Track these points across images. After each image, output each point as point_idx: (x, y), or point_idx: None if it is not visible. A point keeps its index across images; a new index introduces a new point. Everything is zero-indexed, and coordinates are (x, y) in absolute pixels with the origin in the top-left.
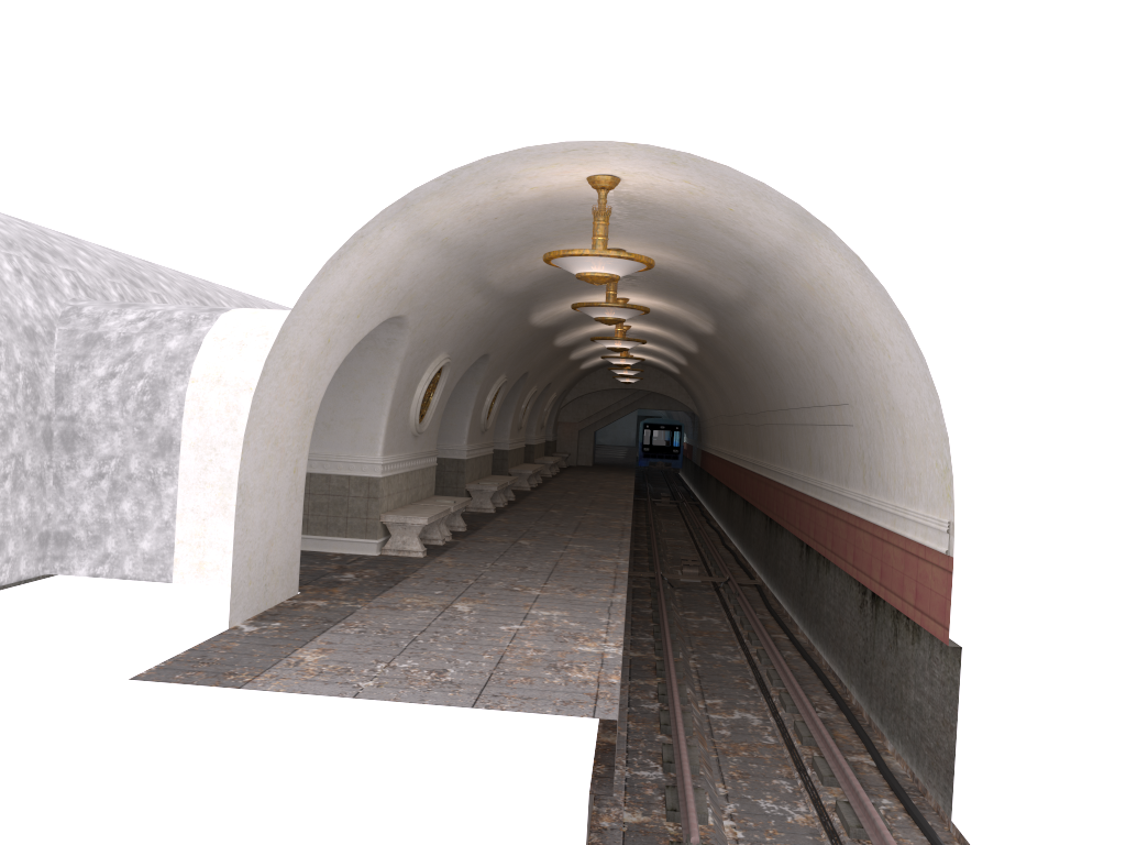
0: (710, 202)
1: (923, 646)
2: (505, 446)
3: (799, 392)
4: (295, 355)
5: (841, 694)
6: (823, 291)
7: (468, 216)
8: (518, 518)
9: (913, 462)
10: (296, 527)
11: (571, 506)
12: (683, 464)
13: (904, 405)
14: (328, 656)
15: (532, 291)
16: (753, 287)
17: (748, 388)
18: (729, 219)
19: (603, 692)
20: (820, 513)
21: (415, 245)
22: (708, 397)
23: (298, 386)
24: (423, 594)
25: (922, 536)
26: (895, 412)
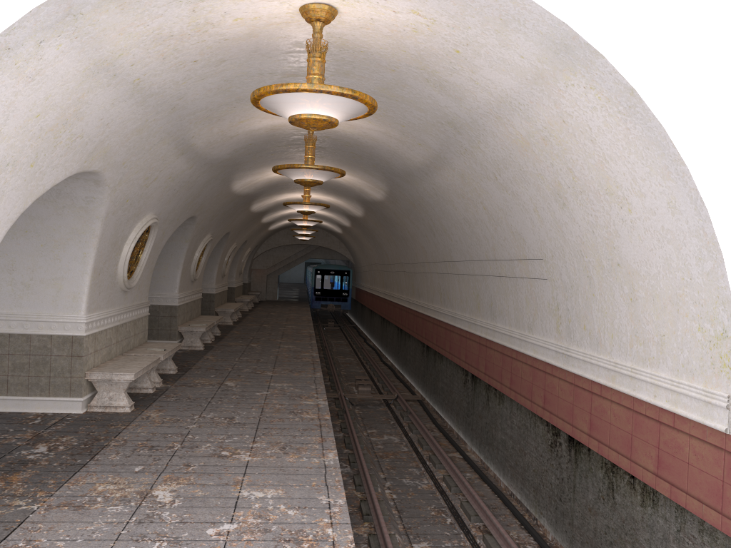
0: (434, 44)
1: (663, 514)
2: (212, 290)
3: (470, 247)
4: None
5: (533, 526)
6: (543, 144)
7: (162, 51)
8: (224, 355)
9: (649, 322)
10: None
11: (267, 339)
12: None
13: (642, 262)
14: None
15: (234, 158)
16: (445, 151)
17: (407, 244)
18: (449, 67)
19: None
20: (493, 352)
21: (97, 82)
22: (365, 250)
23: None
24: (121, 474)
25: (668, 402)
26: (622, 268)
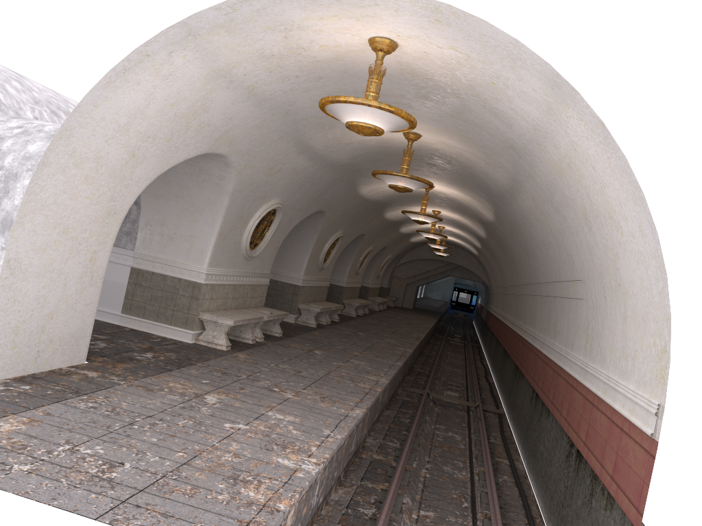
0: (476, 76)
1: (614, 516)
2: (343, 283)
3: (547, 269)
4: (88, 158)
5: None
6: (569, 170)
7: (268, 66)
8: (329, 334)
9: (631, 338)
10: (88, 307)
11: (376, 332)
12: (477, 318)
13: (630, 282)
14: (27, 428)
15: (354, 164)
16: (517, 174)
17: (515, 266)
18: (493, 96)
19: (257, 521)
20: (549, 369)
21: (218, 85)
22: (494, 273)
23: (96, 187)
24: (191, 381)
25: (629, 411)
26: (621, 289)
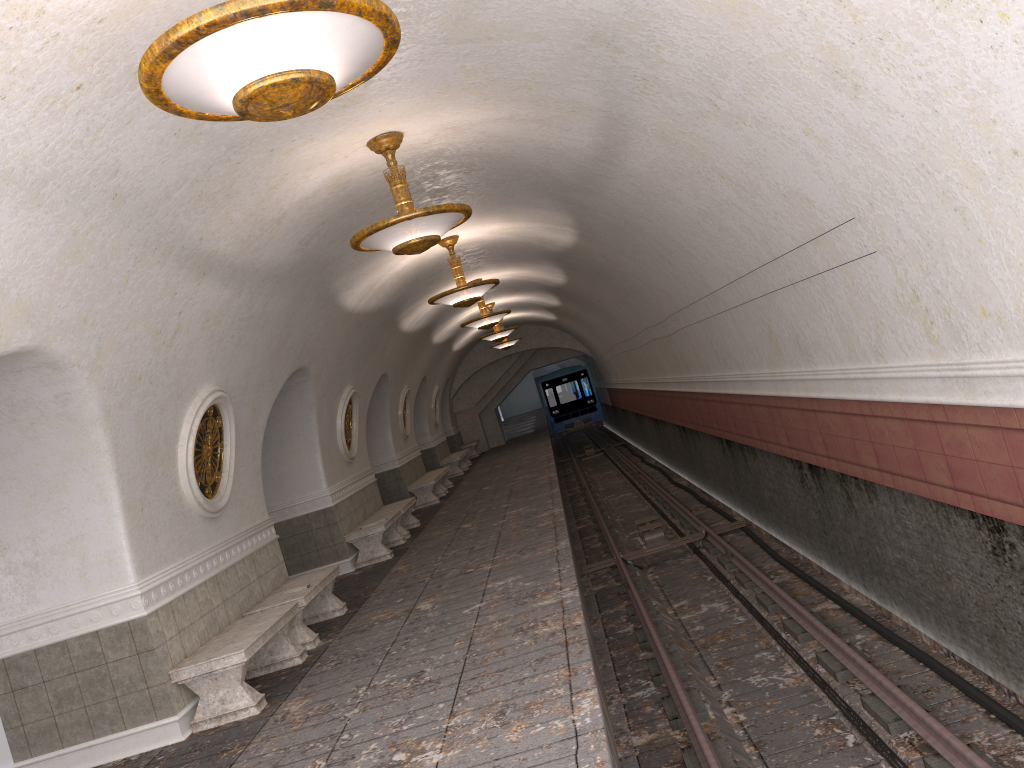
0: None
1: None
2: (394, 464)
3: (729, 256)
4: None
5: (1014, 710)
6: None
7: None
8: (421, 557)
9: None
10: None
11: (487, 509)
12: None
13: None
14: None
15: (311, 257)
16: (615, 102)
17: (642, 296)
18: None
19: None
20: (829, 416)
21: None
22: (596, 331)
23: None
24: None
25: None
26: None
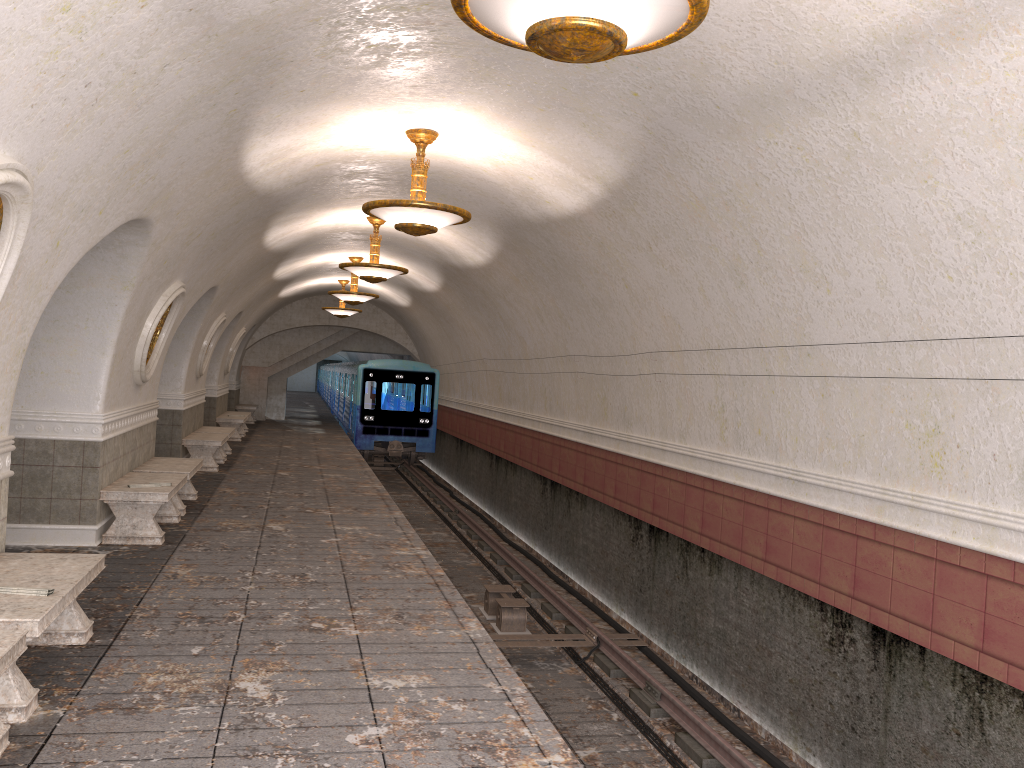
0: None
1: None
2: (177, 404)
3: (940, 302)
4: None
5: None
6: None
7: None
8: (215, 562)
9: None
10: None
11: (299, 509)
12: None
13: None
14: None
15: (274, 28)
16: None
17: (608, 314)
18: None
19: None
20: None
21: None
22: (456, 336)
23: None
24: None
25: None
26: None
